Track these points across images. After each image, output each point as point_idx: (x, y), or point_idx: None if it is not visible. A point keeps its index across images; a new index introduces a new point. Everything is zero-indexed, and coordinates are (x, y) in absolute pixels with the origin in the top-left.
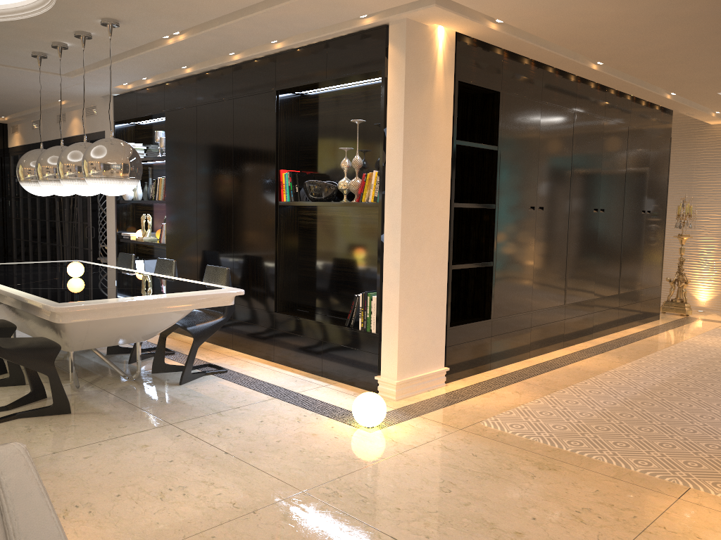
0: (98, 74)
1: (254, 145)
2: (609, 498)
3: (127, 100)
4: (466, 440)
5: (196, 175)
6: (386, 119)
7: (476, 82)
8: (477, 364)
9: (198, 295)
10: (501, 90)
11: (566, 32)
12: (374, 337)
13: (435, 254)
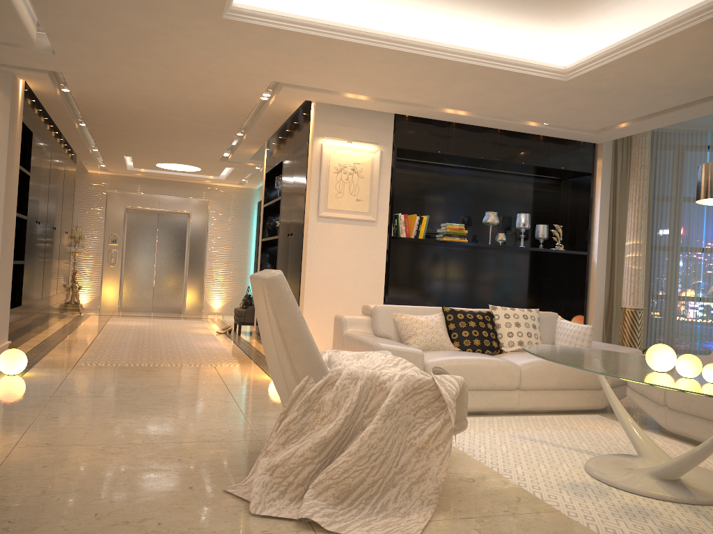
0: None
1: None
2: (193, 373)
3: None
4: (88, 370)
5: None
6: None
7: (27, 124)
8: (16, 341)
9: None
10: (33, 131)
11: (98, 108)
12: None
13: (10, 251)
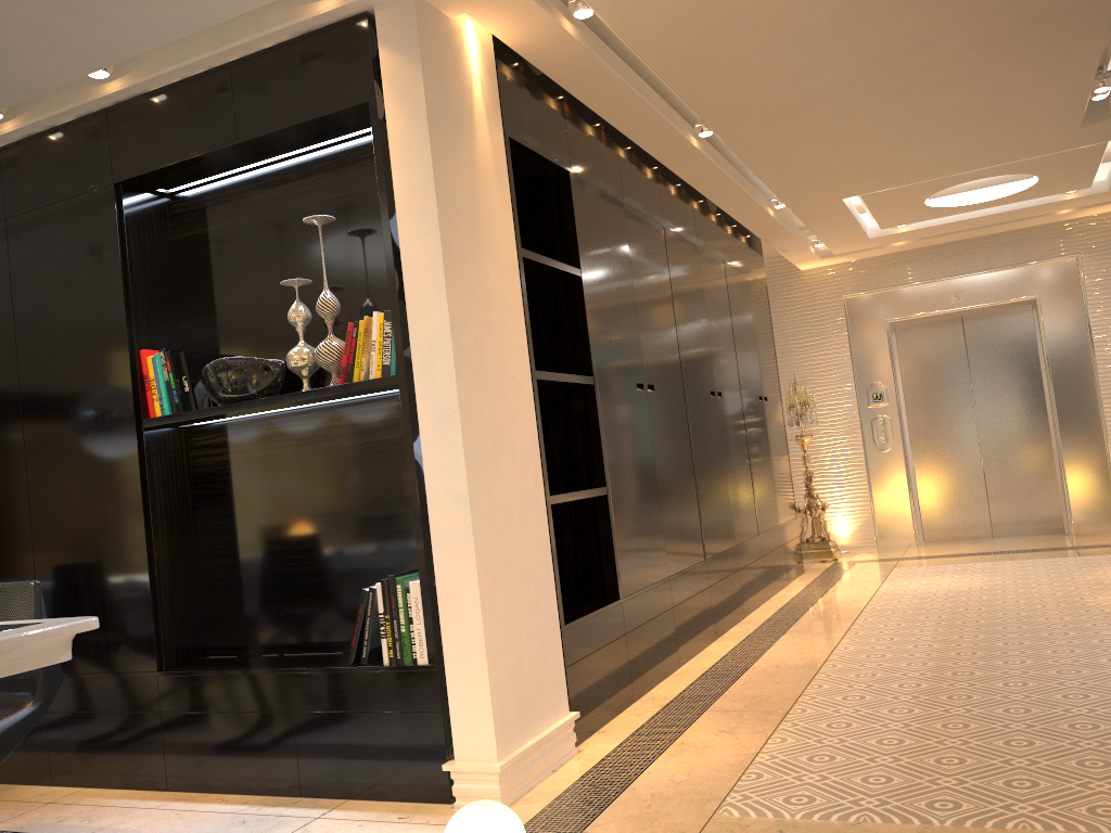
0: None
1: (69, 308)
2: None
3: None
4: None
5: None
6: (391, 200)
7: (534, 146)
8: (615, 695)
9: None
10: (570, 169)
11: (689, 44)
12: (428, 675)
13: (523, 474)
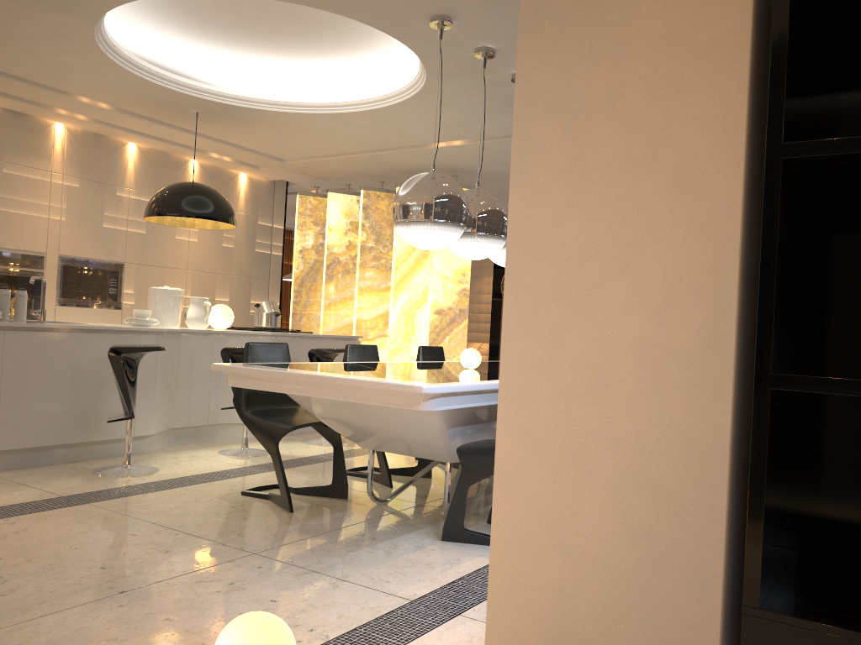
0: None
1: None
2: None
3: None
4: None
5: None
6: None
7: None
8: None
9: (349, 379)
10: None
11: None
12: None
13: (661, 325)
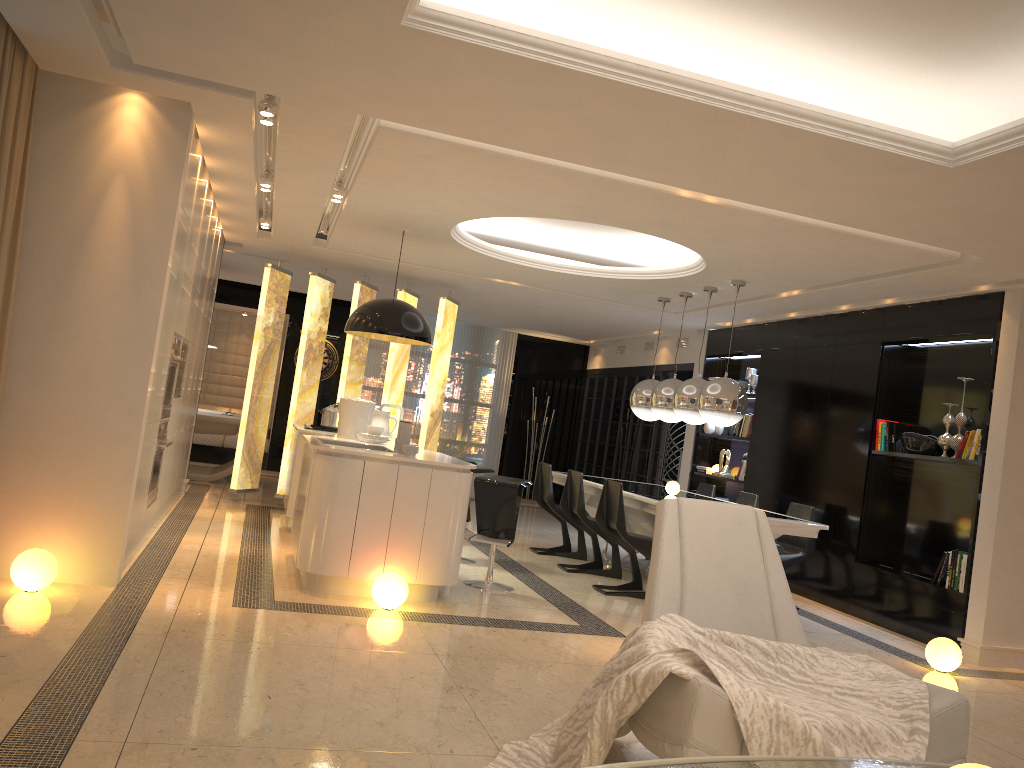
0: (705, 313)
1: (852, 392)
2: None
3: (723, 336)
4: None
5: (786, 415)
6: (993, 380)
7: None
8: None
9: (786, 521)
10: None
11: None
12: (961, 597)
13: None
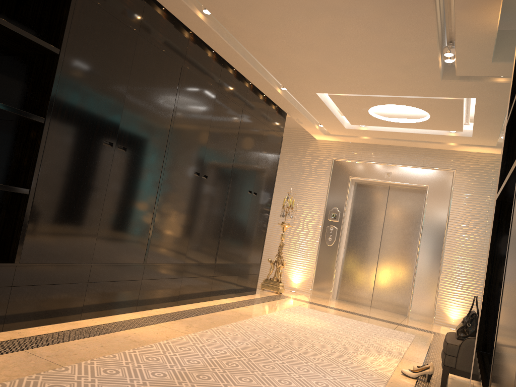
0: None
1: None
2: None
3: None
4: None
5: None
6: None
7: None
8: None
9: None
10: None
11: None
12: None
13: None
